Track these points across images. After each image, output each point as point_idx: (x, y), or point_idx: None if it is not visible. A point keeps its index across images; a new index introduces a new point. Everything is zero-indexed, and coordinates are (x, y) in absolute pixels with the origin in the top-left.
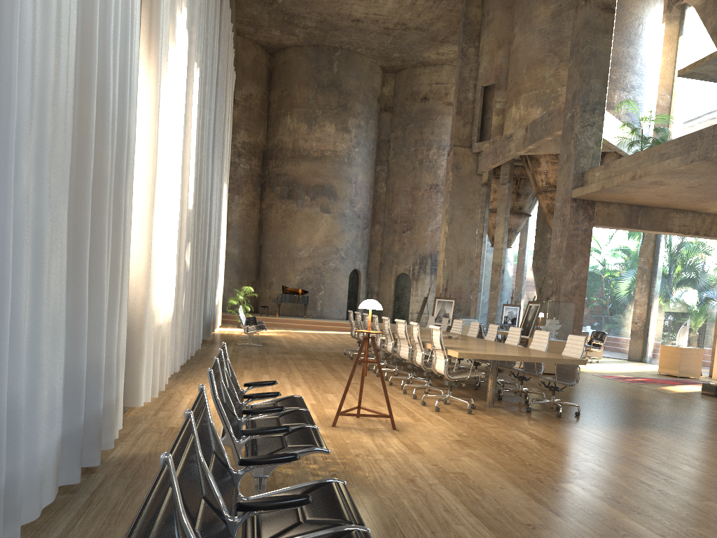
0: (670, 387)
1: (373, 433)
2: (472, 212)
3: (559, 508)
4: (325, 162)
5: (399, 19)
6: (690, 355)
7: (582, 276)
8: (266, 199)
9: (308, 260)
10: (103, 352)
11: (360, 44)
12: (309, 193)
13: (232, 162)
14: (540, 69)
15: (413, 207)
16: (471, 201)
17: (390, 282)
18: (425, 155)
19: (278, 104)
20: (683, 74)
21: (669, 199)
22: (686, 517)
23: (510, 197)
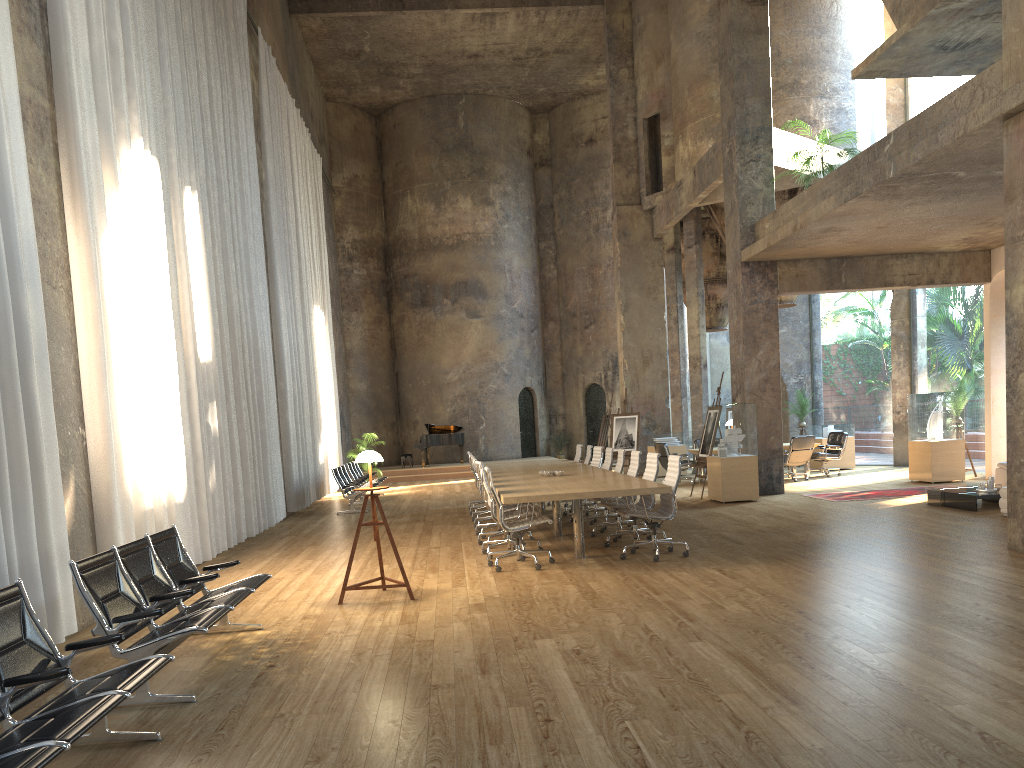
0: (893, 500)
1: (381, 606)
2: (655, 291)
3: (495, 666)
4: (464, 250)
5: (530, 44)
6: (946, 451)
7: (772, 364)
8: (395, 311)
9: (459, 385)
10: (3, 555)
11: (490, 84)
12: (449, 295)
13: (343, 270)
14: (704, 87)
15: (594, 291)
16: (651, 276)
17: (577, 398)
18: (601, 219)
19: (393, 182)
20: (858, 75)
21: (870, 244)
22: (639, 661)
23: (701, 264)
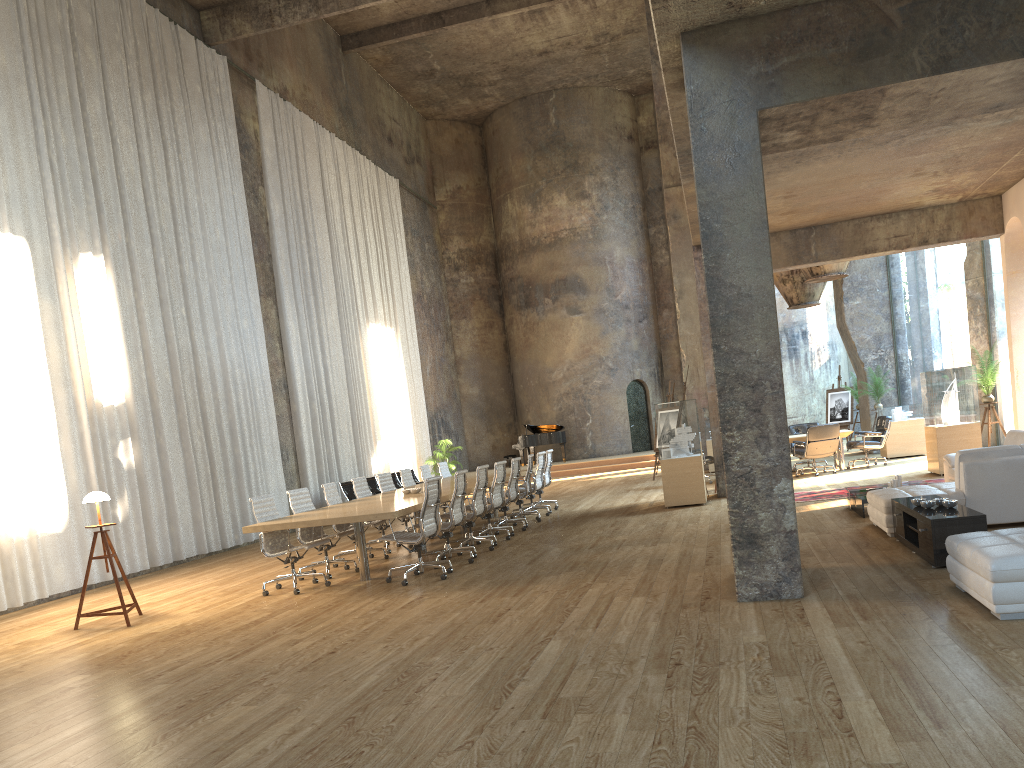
0: (831, 502)
1: (91, 633)
2: None
3: None
4: (562, 247)
5: (595, 31)
6: (956, 437)
7: None
8: (506, 314)
9: (564, 383)
10: None
11: (575, 76)
12: (549, 294)
13: (449, 280)
14: None
15: None
16: None
17: None
18: None
19: (496, 188)
20: None
21: (816, 211)
22: (73, 703)
23: None
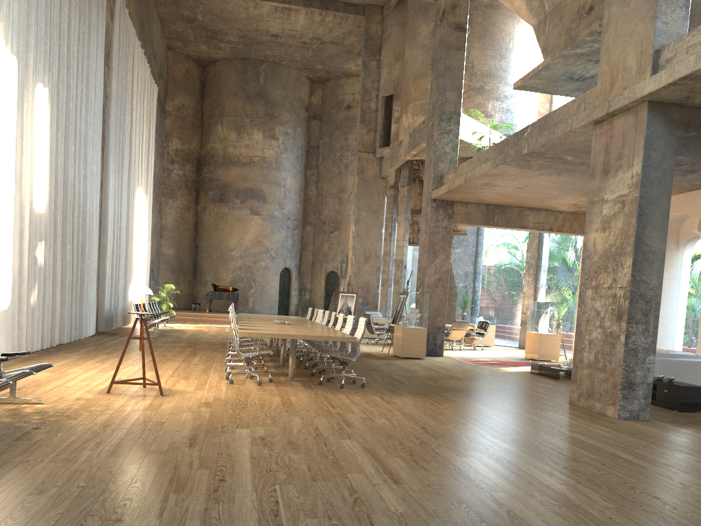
0: (510, 368)
1: (137, 397)
2: (378, 213)
3: (201, 442)
4: (253, 168)
5: (314, 35)
6: (549, 340)
7: (444, 269)
8: (201, 202)
9: (239, 260)
10: None
11: (284, 57)
12: (239, 197)
13: (166, 169)
14: (423, 81)
15: (340, 208)
16: (376, 202)
17: (320, 280)
18: (350, 160)
19: (210, 113)
20: (517, 87)
21: (514, 198)
22: (302, 448)
23: (410, 199)
